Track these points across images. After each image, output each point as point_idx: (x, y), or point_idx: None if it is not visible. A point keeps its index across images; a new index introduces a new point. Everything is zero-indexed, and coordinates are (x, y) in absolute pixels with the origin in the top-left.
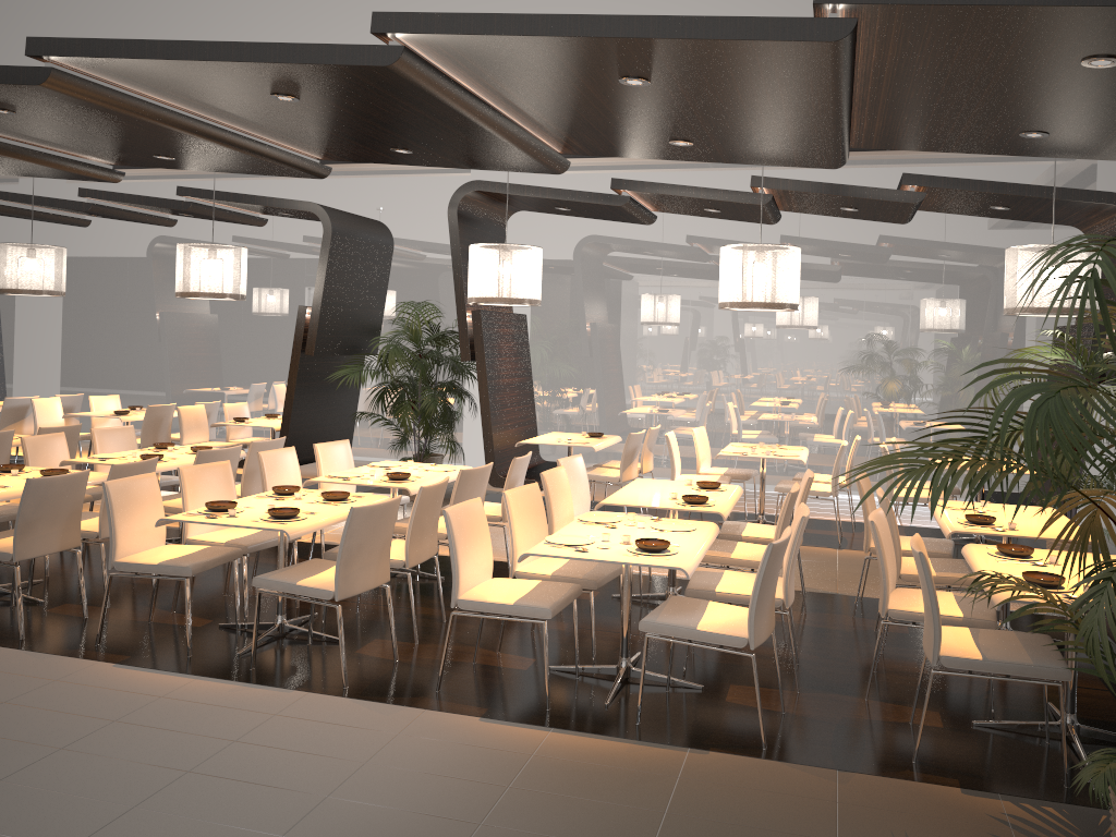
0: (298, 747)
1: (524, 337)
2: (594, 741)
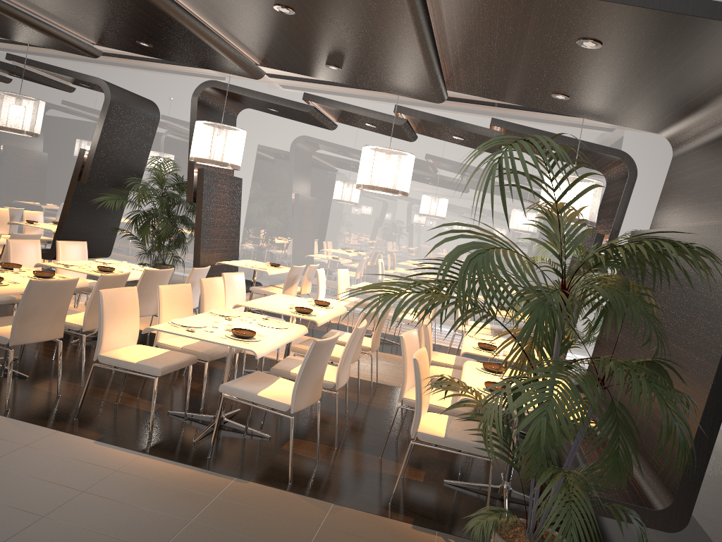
0: None
1: (238, 193)
2: (169, 466)
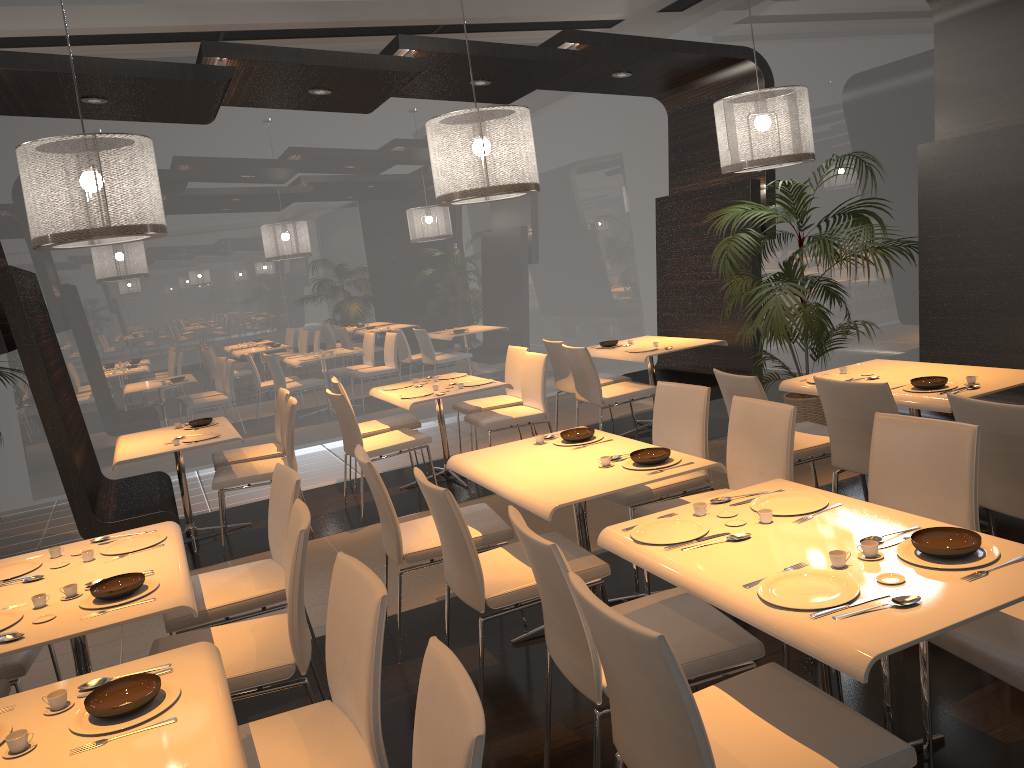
0: None
1: (45, 307)
2: None
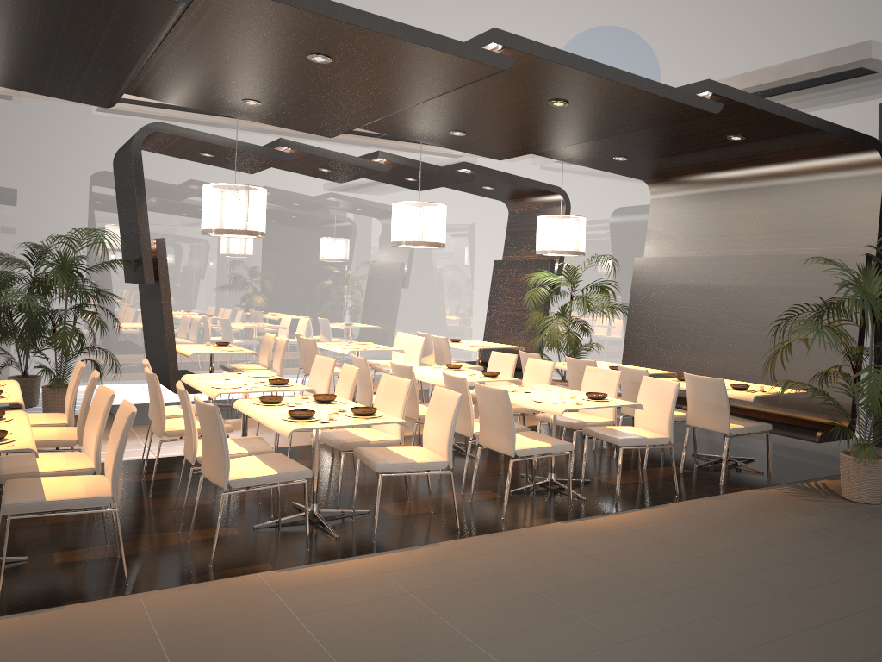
0: (540, 563)
1: None
2: (627, 514)
